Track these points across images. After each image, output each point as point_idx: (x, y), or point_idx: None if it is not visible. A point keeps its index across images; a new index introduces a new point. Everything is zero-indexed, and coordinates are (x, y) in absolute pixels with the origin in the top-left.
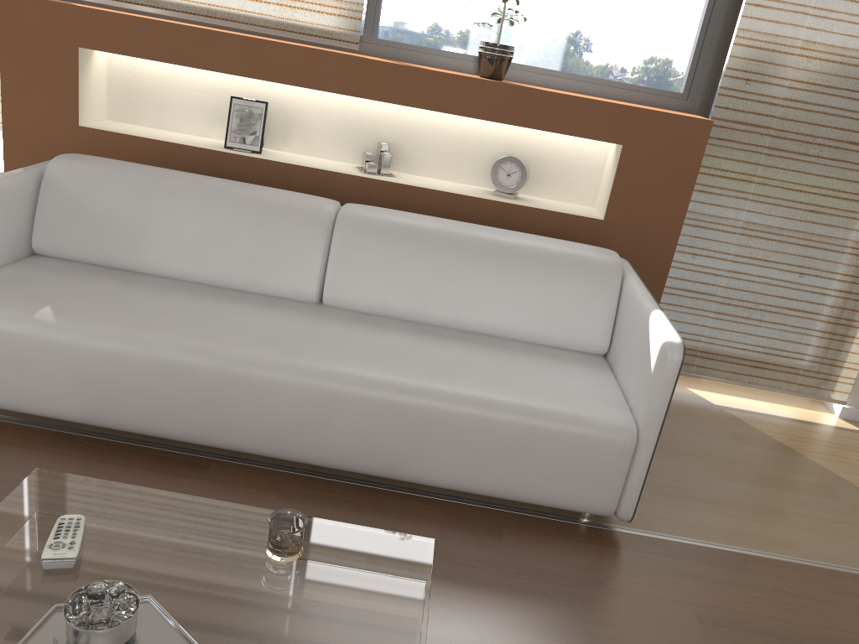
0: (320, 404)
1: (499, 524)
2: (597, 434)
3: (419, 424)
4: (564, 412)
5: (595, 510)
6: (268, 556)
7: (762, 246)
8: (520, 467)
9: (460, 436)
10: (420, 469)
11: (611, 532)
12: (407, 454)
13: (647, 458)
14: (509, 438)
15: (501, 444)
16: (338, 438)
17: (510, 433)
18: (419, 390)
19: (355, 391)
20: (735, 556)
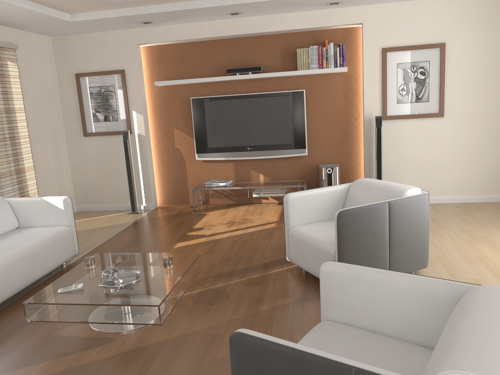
0: (6, 271)
1: (59, 276)
2: (65, 232)
3: (31, 258)
4: (55, 232)
5: (72, 255)
6: (92, 268)
7: (1, 180)
8: (56, 254)
9: (41, 255)
10: (36, 274)
11: (75, 261)
12: (32, 271)
13: (75, 232)
14: (50, 247)
15: (50, 250)
16: (14, 280)
17: (50, 245)
18: (25, 248)
19: (13, 259)
20: (96, 248)
